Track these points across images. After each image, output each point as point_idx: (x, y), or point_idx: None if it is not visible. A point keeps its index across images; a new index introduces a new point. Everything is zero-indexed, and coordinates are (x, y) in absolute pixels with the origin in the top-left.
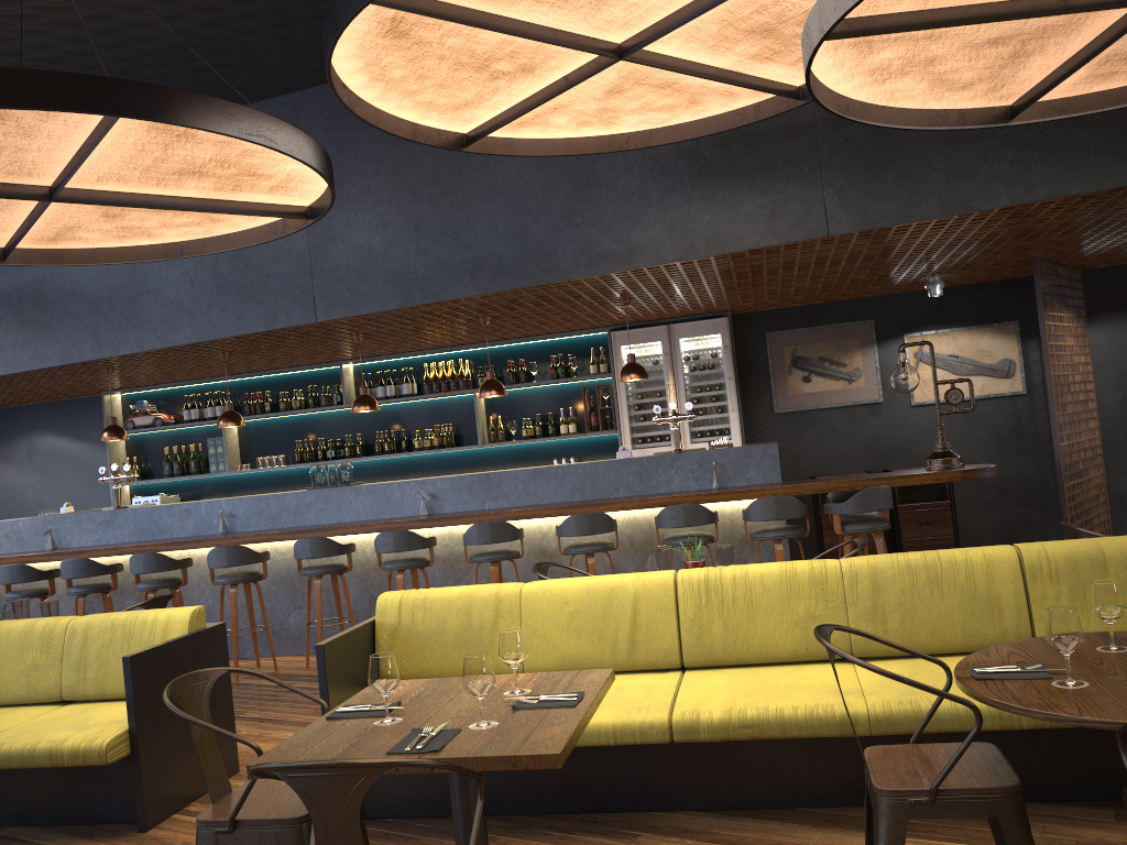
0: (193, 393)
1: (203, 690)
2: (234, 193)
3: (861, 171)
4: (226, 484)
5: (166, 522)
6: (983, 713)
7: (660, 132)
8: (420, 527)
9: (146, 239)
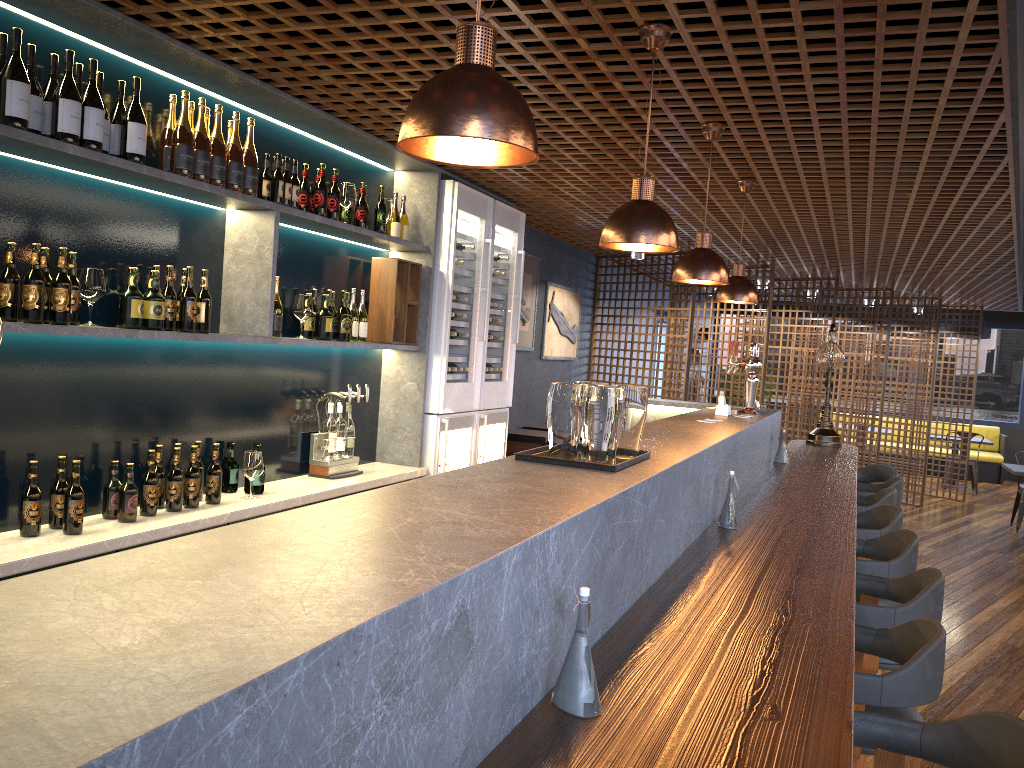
0: None
1: None
2: None
3: None
4: None
5: (376, 753)
6: None
7: None
8: None
9: None
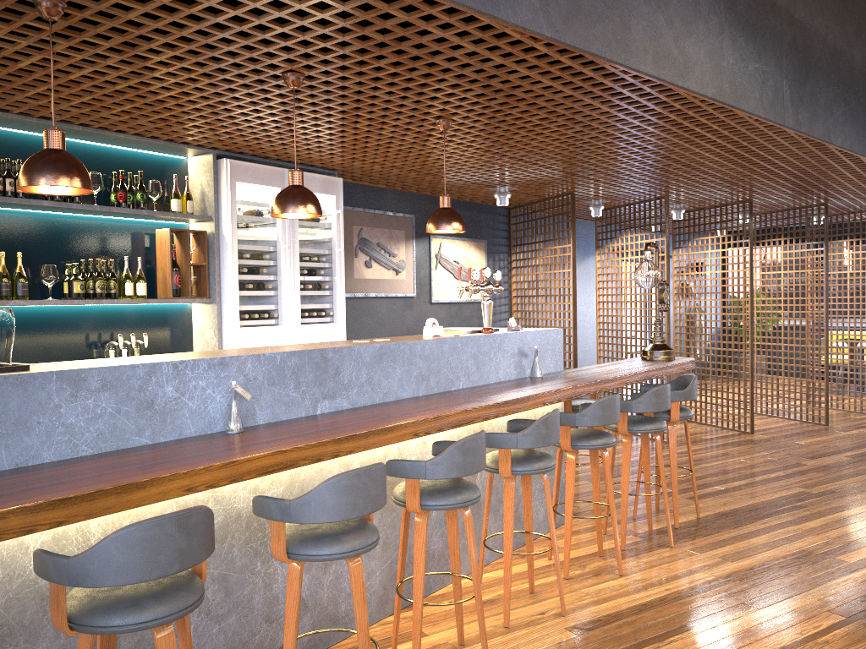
0: None
1: None
2: None
3: (797, 74)
4: None
5: None
6: None
7: None
8: (335, 455)
9: None
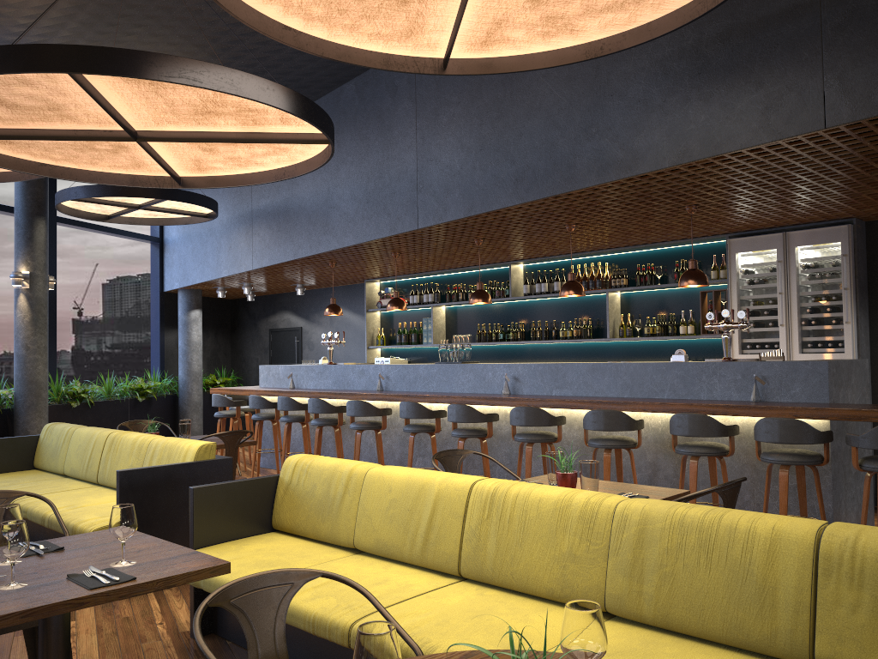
0: (420, 283)
1: None
2: (261, 126)
3: (868, 47)
4: (435, 354)
5: (351, 377)
6: None
7: (632, 33)
8: (486, 404)
9: (259, 166)
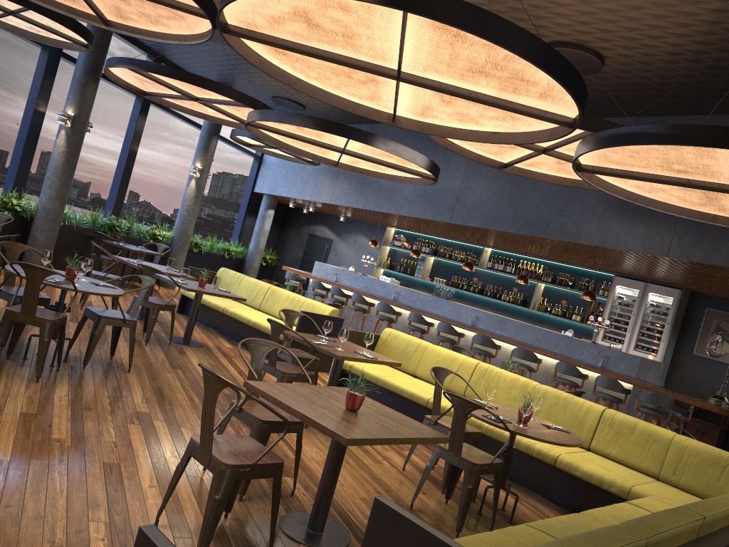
0: (422, 238)
1: (294, 316)
2: (405, 165)
3: (694, 230)
4: (419, 284)
5: (376, 286)
6: (522, 444)
7: None
8: (459, 327)
9: (384, 171)
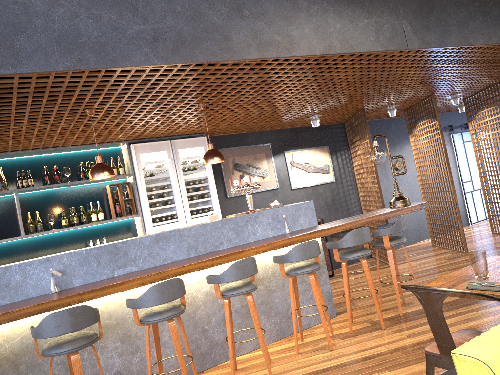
0: None
1: None
2: None
3: (418, 12)
4: None
5: None
6: None
7: None
8: (80, 301)
9: None
